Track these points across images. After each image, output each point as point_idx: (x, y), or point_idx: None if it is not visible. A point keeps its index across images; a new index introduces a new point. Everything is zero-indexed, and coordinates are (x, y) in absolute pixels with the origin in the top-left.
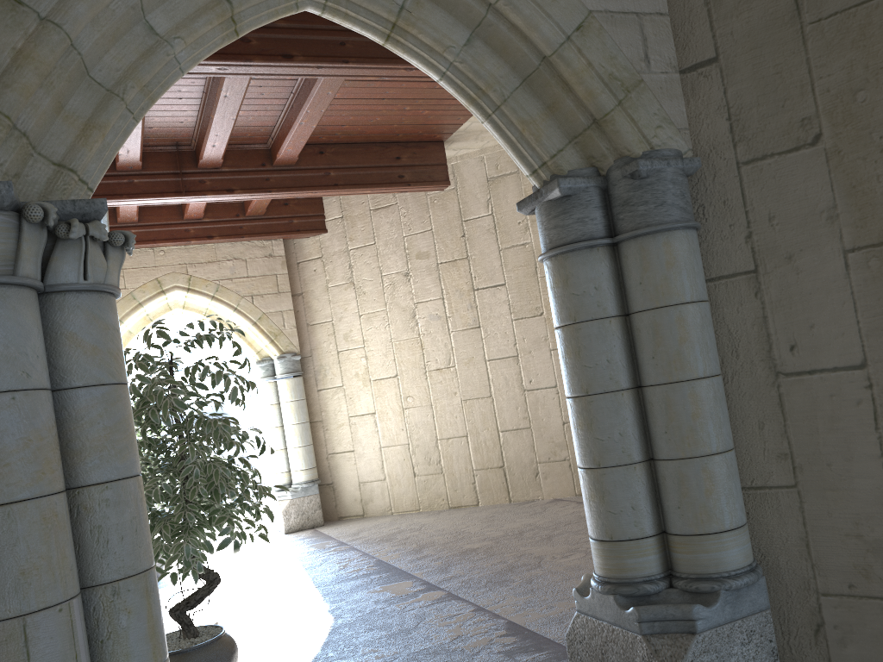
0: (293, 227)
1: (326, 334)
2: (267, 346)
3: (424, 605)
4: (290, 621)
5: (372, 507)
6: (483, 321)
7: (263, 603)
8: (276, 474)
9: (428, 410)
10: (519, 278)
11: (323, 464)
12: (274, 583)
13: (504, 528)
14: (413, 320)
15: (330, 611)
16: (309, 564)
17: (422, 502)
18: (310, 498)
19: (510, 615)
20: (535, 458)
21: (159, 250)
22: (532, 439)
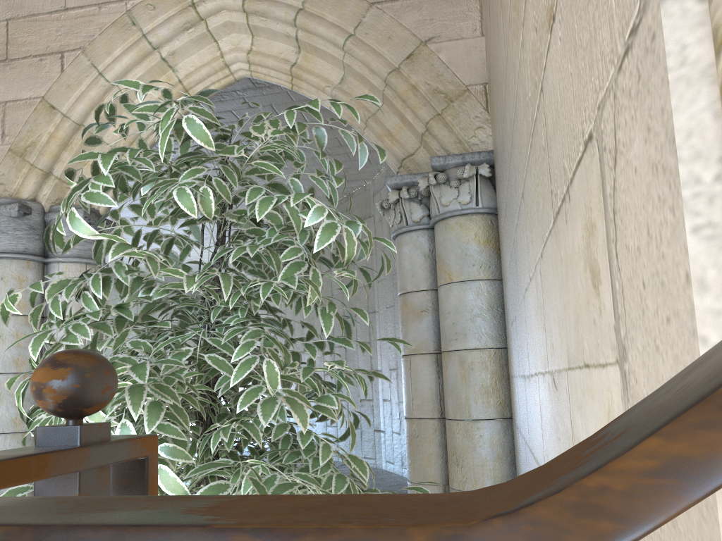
0: None
1: None
2: None
3: None
4: None
5: None
6: None
7: None
8: None
9: None
10: None
11: None
12: None
13: None
14: None
15: None
16: None
17: None
18: None
19: None
20: None
21: None
22: None
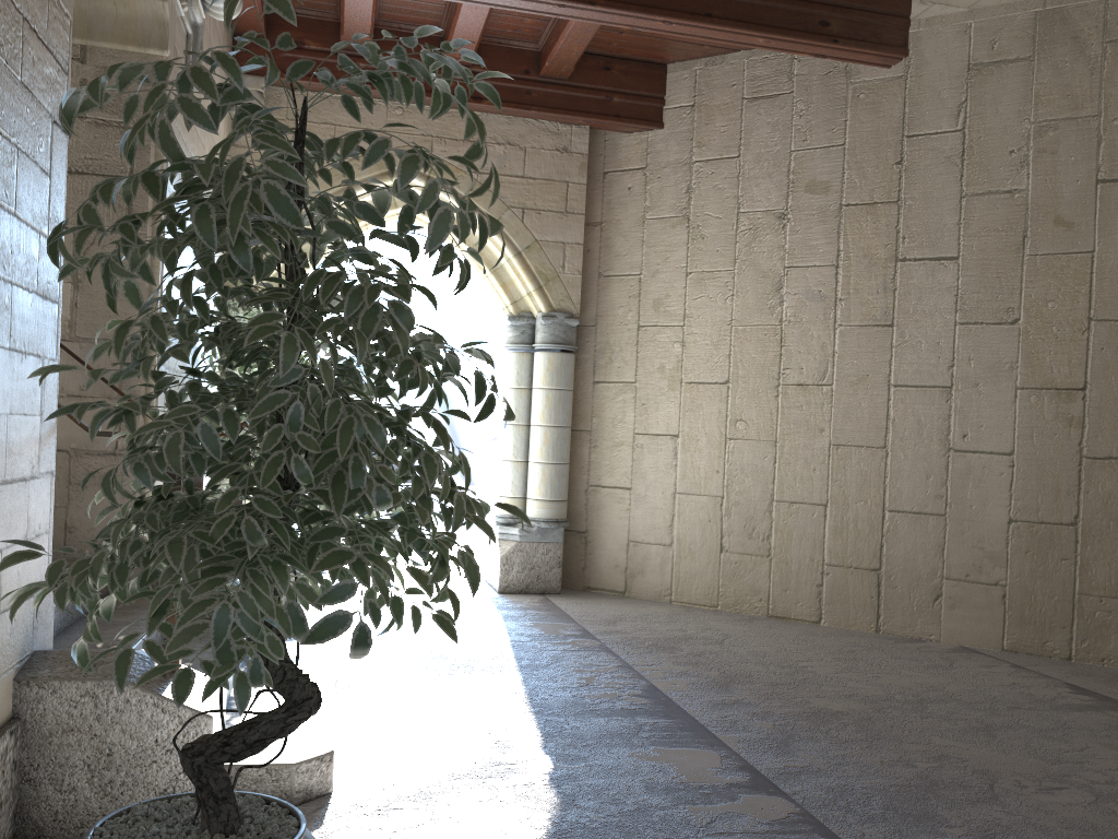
0: (610, 110)
1: (626, 294)
2: (531, 294)
3: (753, 830)
4: (473, 781)
5: (640, 583)
6: (900, 317)
7: (434, 720)
8: (503, 498)
9: (767, 449)
10: (987, 252)
11: (578, 499)
12: (463, 680)
13: (883, 683)
14: (776, 295)
15: (554, 780)
16: (529, 658)
17: (723, 596)
18: (548, 547)
19: None
20: (940, 568)
21: (395, 106)
22: (943, 535)
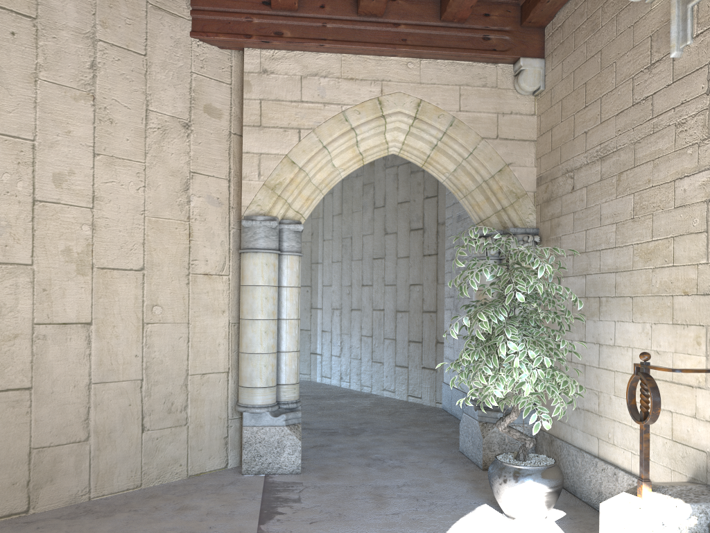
0: None
1: None
2: None
3: None
4: None
5: None
6: None
7: None
8: None
9: None
10: None
11: None
12: None
13: None
14: None
15: None
16: None
17: None
18: None
19: (249, 531)
20: None
21: None
22: None
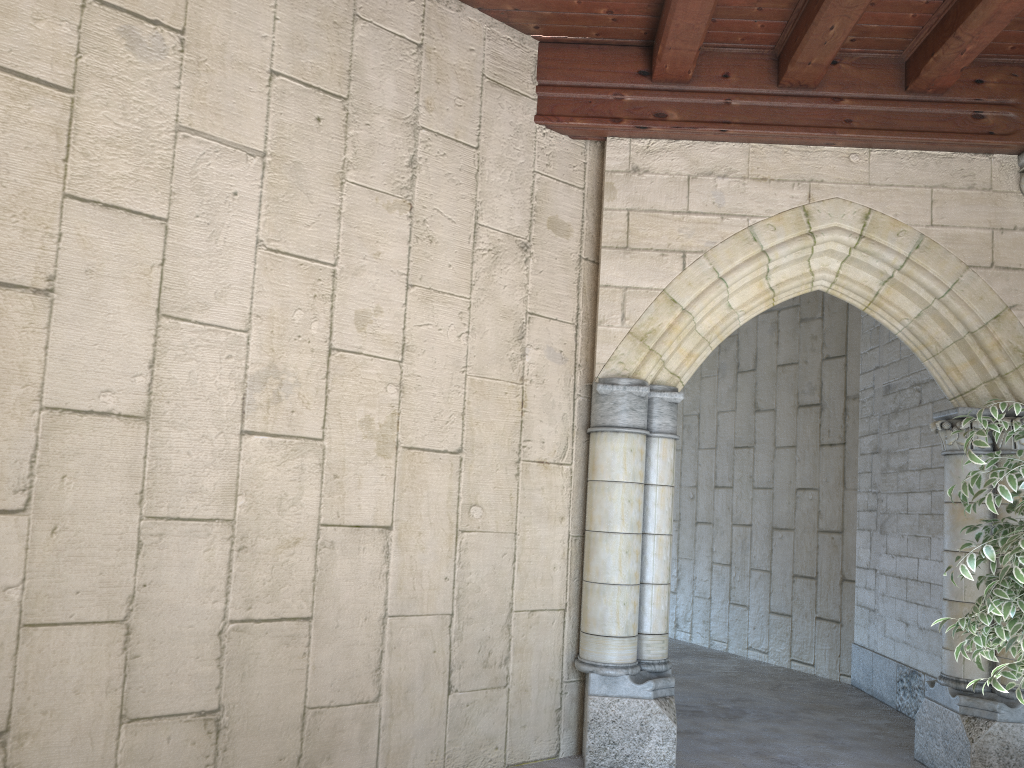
0: None
1: None
2: None
3: None
4: None
5: None
6: None
7: None
8: None
9: None
10: None
11: None
12: None
13: None
14: None
15: None
16: None
17: None
18: None
19: None
20: None
21: None
22: None
